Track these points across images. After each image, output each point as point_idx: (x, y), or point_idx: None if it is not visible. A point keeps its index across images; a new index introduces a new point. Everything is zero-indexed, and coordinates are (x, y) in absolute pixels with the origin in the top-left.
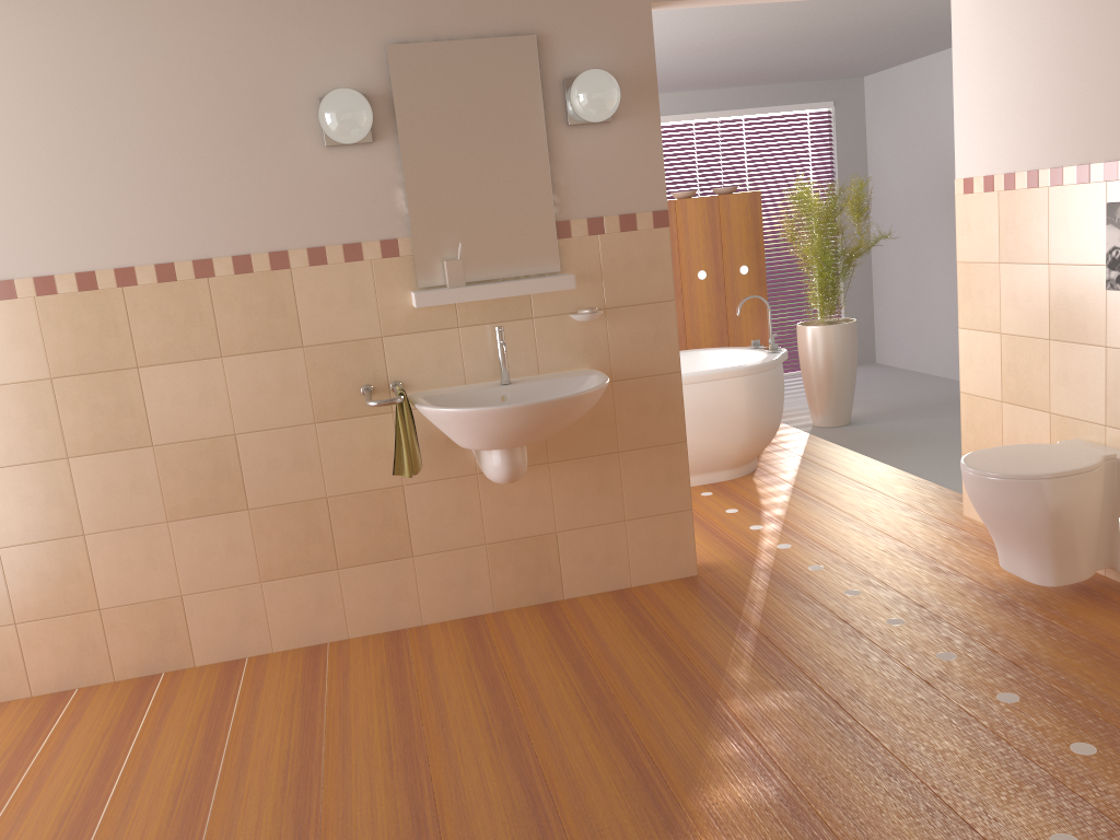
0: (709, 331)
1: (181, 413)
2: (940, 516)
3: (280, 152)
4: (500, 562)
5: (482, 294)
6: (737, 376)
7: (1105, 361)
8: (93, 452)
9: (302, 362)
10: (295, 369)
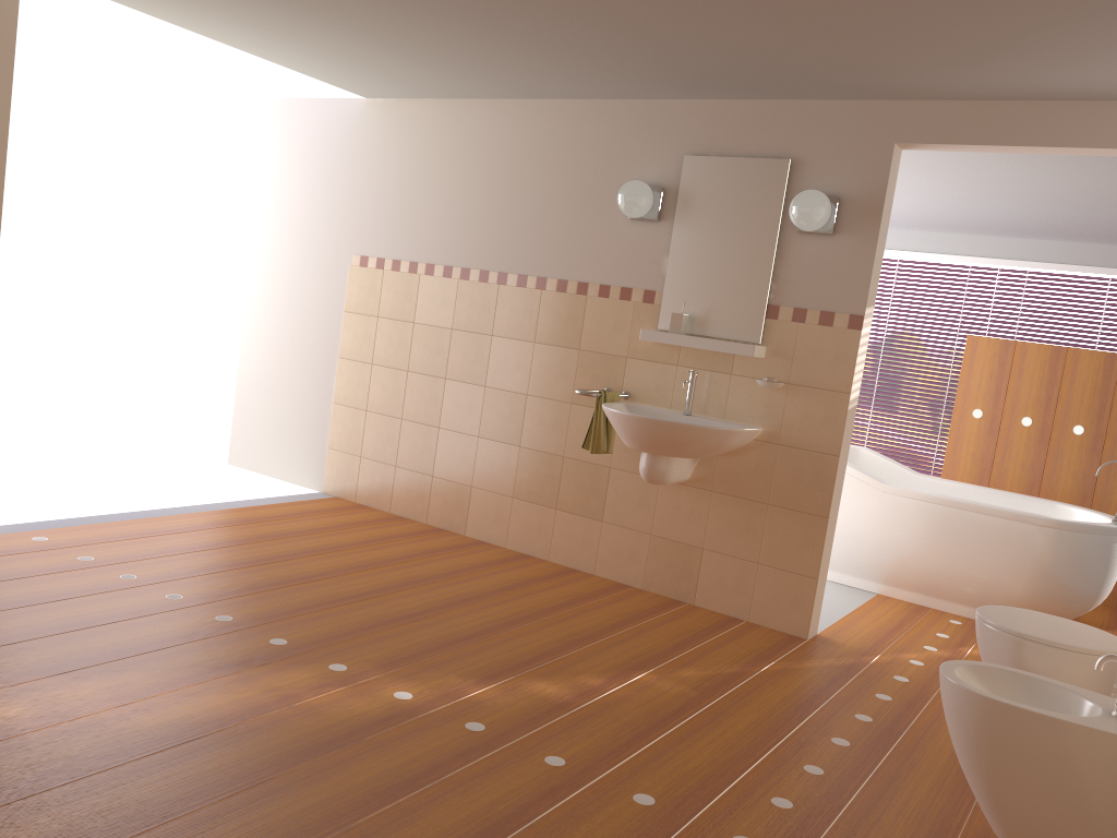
0: None
1: (503, 371)
2: None
3: (603, 218)
4: (656, 553)
5: (684, 342)
6: (1032, 523)
7: None
8: (457, 379)
9: (575, 360)
10: (571, 363)
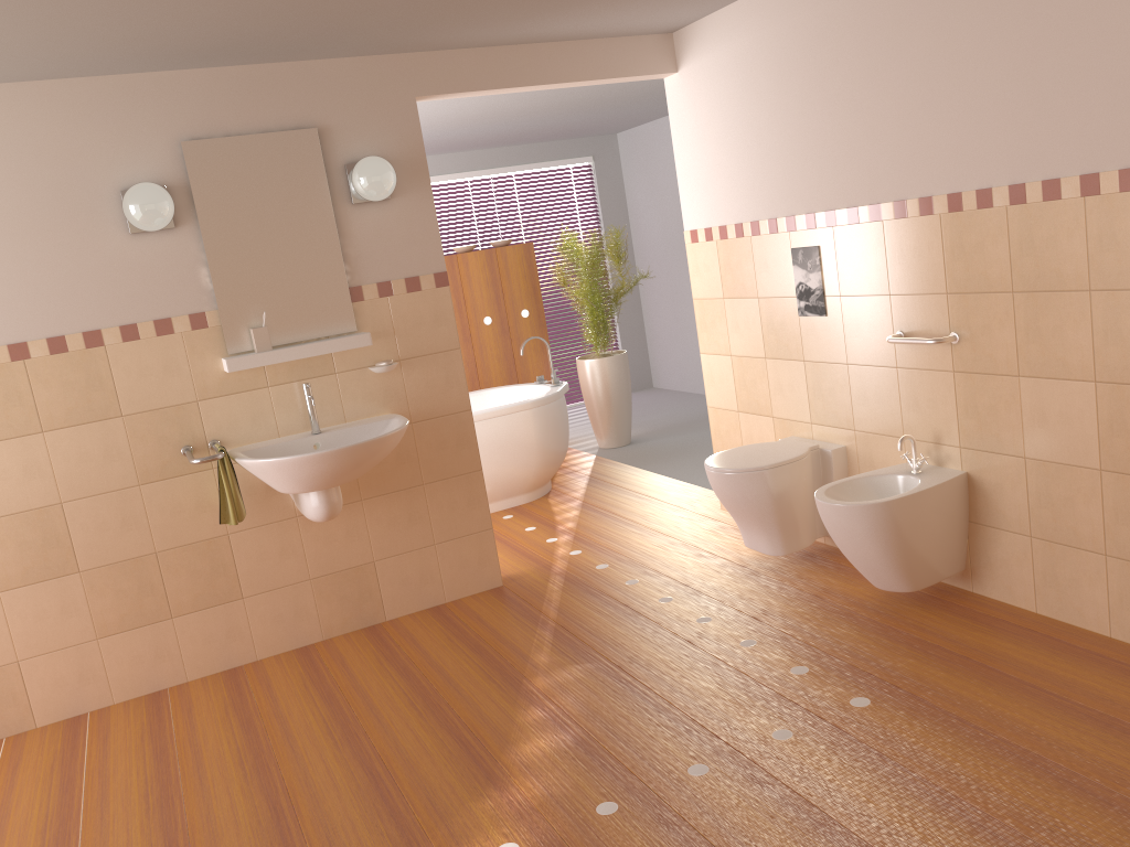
0: (499, 371)
1: (5, 488)
2: (703, 513)
3: (87, 241)
4: (325, 594)
5: (289, 356)
6: (525, 409)
7: (805, 372)
8: None
9: (122, 430)
10: (116, 437)
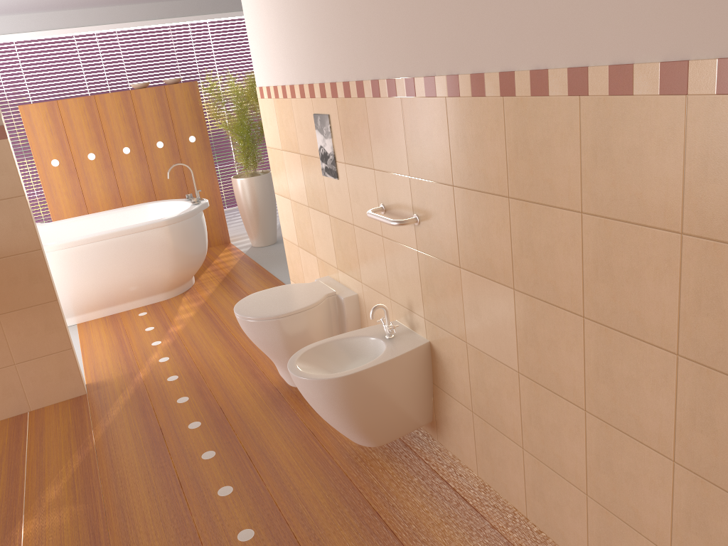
0: (172, 185)
1: None
2: None
3: None
4: None
5: None
6: (158, 227)
7: (330, 225)
8: None
9: None
10: None
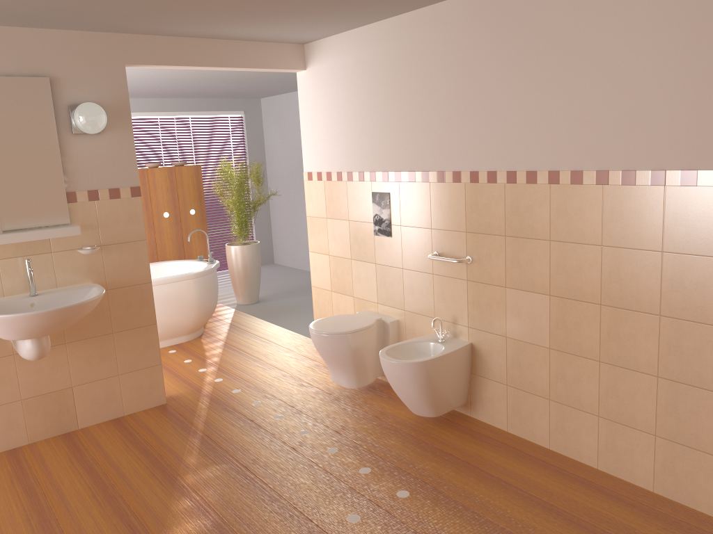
0: (172, 249)
1: None
2: (304, 354)
3: None
4: (32, 410)
5: (15, 239)
6: (189, 279)
7: (375, 270)
8: None
9: None
10: None
